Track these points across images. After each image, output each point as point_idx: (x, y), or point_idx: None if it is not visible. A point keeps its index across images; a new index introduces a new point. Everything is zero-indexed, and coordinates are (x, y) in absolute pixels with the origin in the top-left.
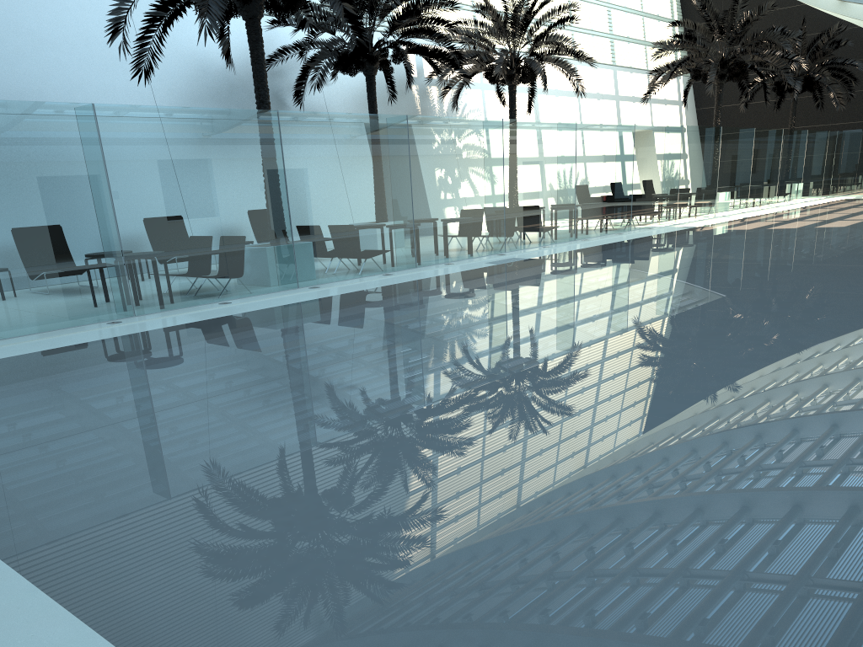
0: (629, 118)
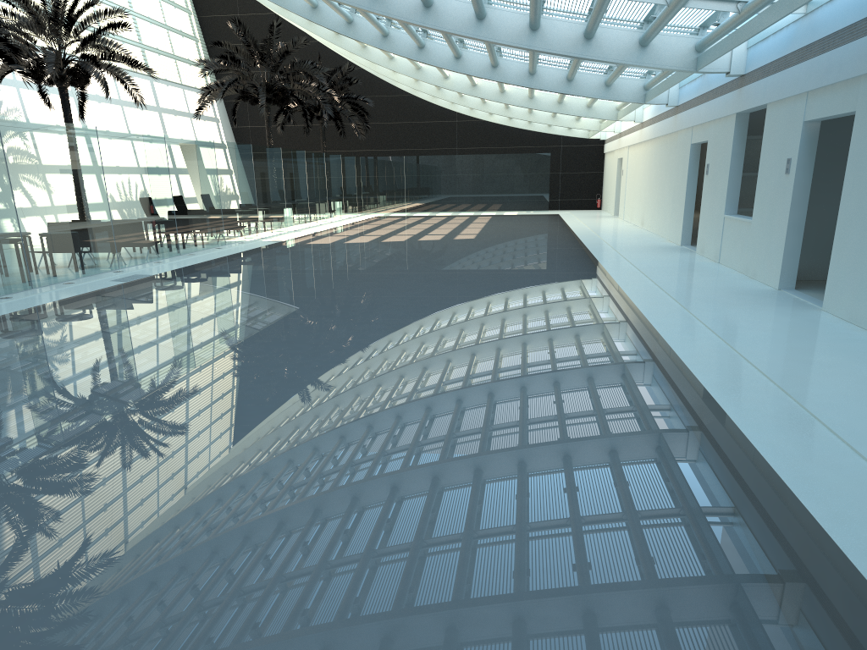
0: (174, 131)
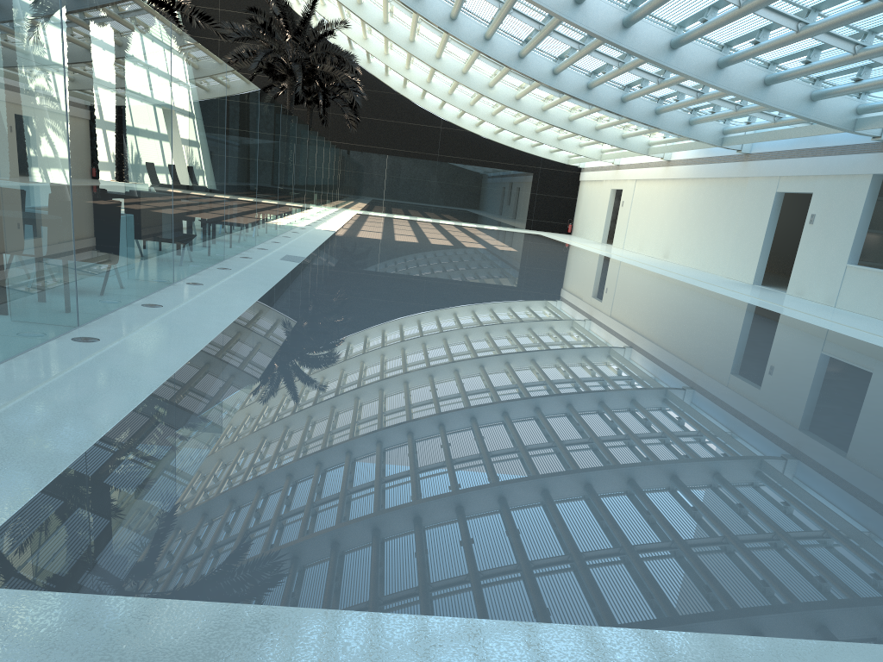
0: None
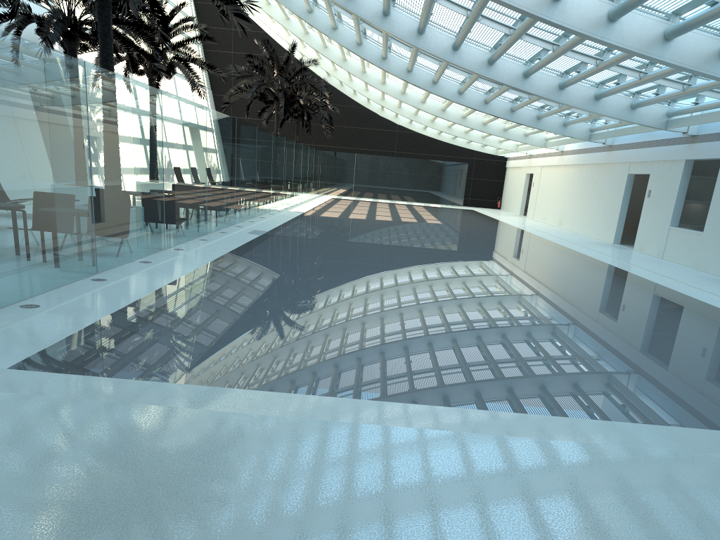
0: None
